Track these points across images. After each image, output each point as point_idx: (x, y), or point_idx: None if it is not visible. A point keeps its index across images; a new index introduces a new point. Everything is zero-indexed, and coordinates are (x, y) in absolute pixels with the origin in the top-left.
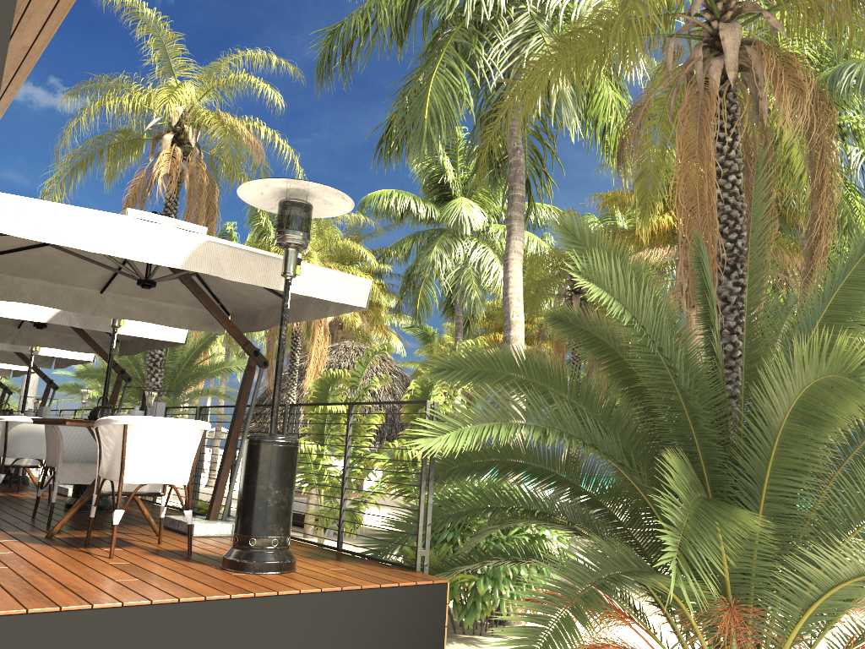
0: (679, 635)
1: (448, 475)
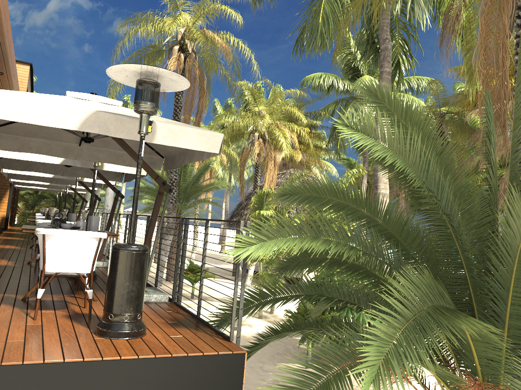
0: None
1: (296, 266)
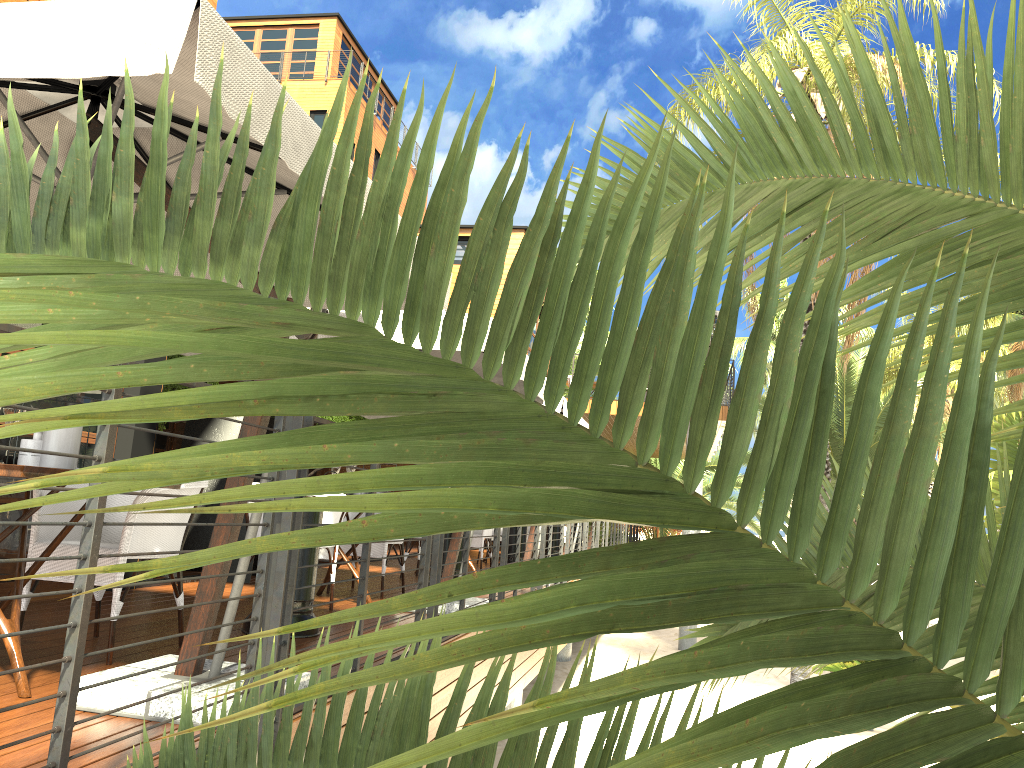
0: None
1: None
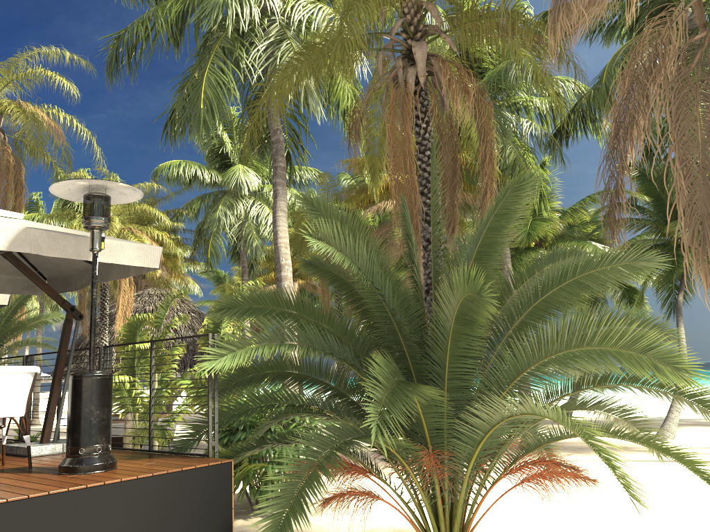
0: (401, 478)
1: (234, 387)
